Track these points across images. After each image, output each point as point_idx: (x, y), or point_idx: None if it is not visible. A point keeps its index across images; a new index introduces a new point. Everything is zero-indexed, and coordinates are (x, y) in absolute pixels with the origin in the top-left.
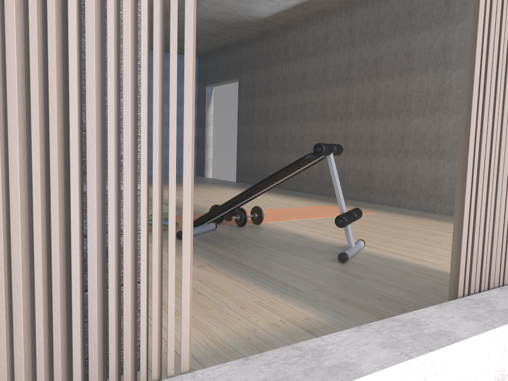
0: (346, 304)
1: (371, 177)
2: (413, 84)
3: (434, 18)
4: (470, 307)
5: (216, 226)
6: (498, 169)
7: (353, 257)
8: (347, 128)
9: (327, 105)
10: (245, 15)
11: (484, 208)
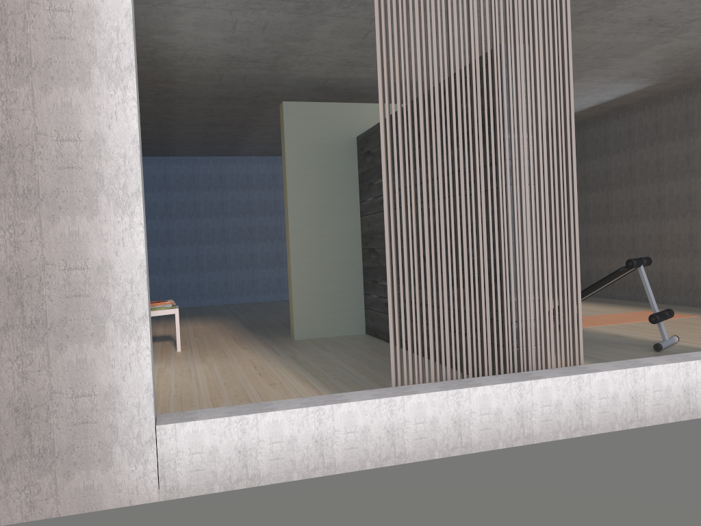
0: None
1: (694, 279)
2: None
3: None
4: None
5: None
6: None
7: (667, 348)
8: (661, 228)
9: (636, 204)
10: None
11: None
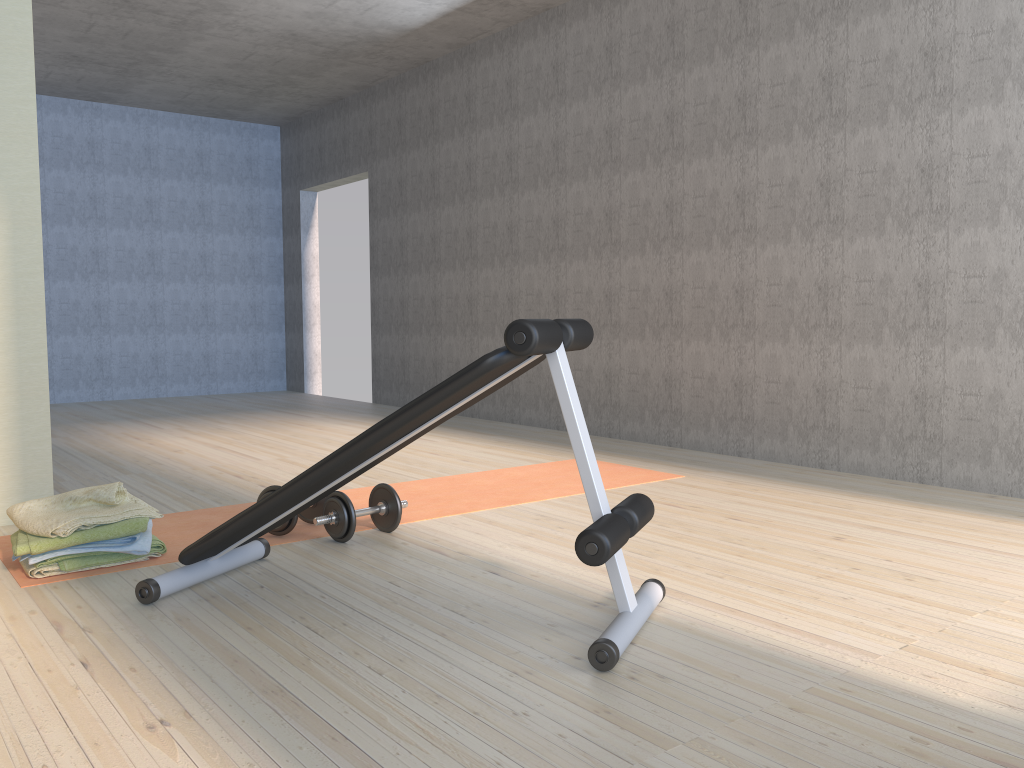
0: None
1: (673, 387)
2: (760, 166)
3: (801, 10)
4: None
5: (268, 549)
6: None
7: (634, 642)
8: (612, 275)
9: (566, 224)
10: (369, 22)
11: None
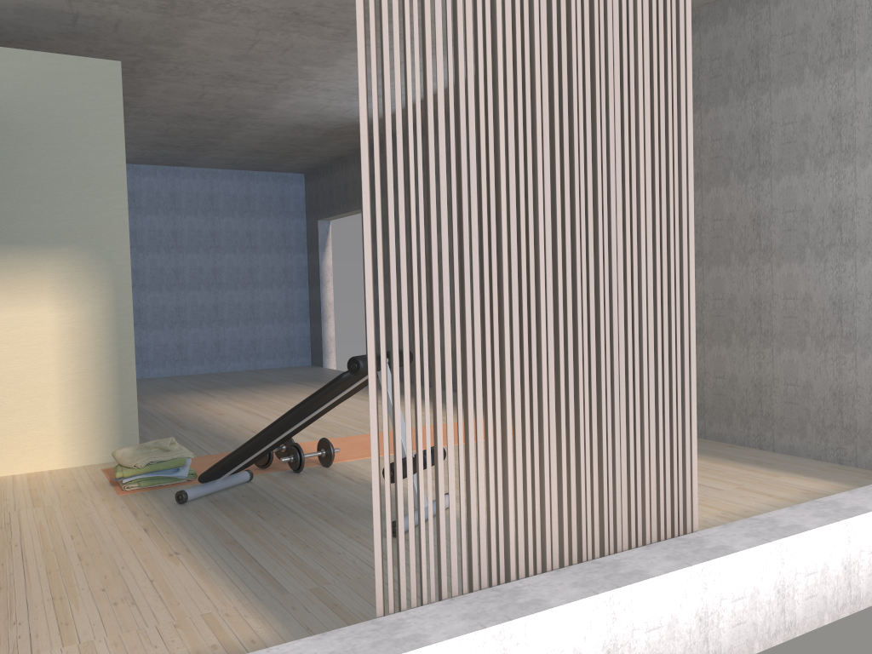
0: (332, 613)
1: None
2: None
3: None
4: (360, 636)
5: (251, 476)
6: (437, 437)
7: None
8: None
9: None
10: (350, 116)
11: (412, 493)
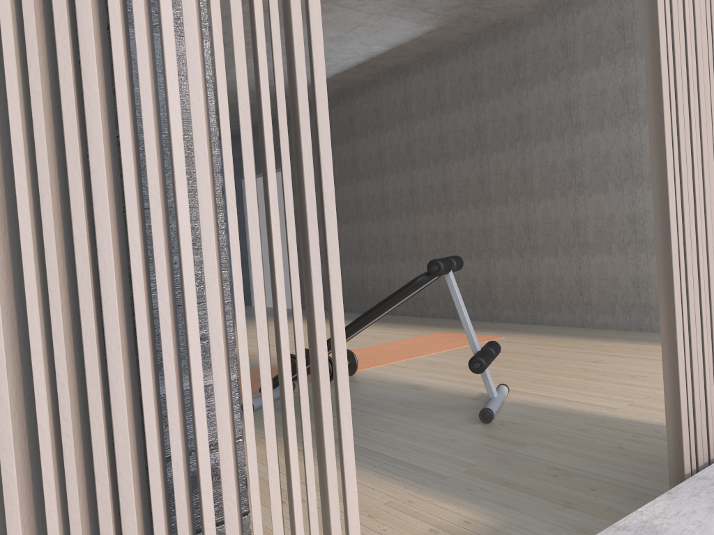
0: (512, 490)
1: (491, 286)
2: (533, 156)
3: (550, 67)
4: (710, 491)
5: (294, 386)
6: (710, 291)
7: (498, 411)
8: (448, 222)
9: (418, 193)
10: None
11: (701, 347)
